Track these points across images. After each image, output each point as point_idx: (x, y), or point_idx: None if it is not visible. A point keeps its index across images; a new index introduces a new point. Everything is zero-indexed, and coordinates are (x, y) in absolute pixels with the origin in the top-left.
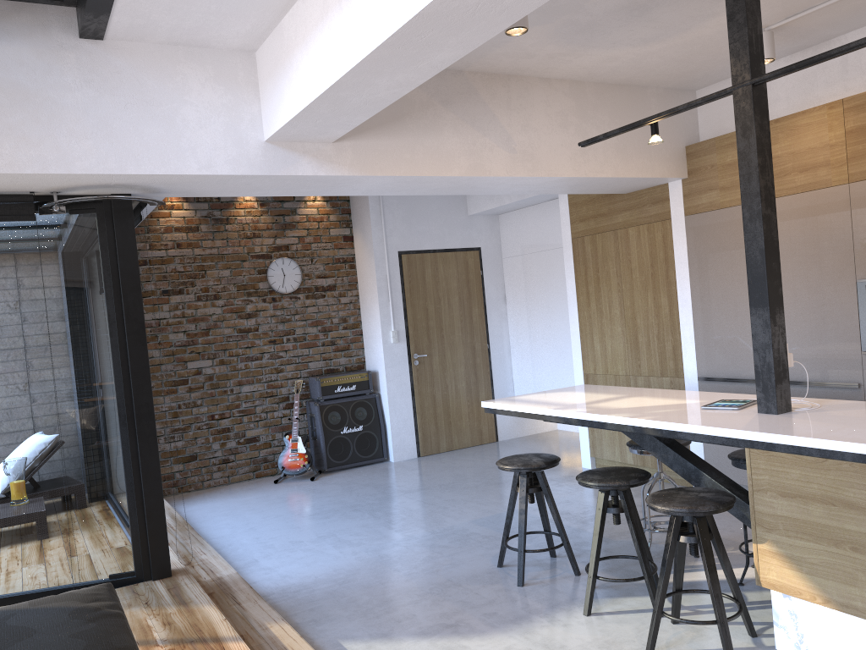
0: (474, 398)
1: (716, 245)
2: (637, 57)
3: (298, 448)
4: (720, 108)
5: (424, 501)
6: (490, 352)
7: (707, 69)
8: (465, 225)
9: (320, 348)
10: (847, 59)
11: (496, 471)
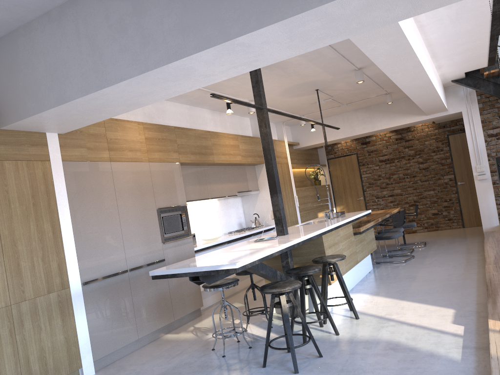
0: None
1: (88, 185)
2: None
3: None
4: None
5: None
6: None
7: None
8: None
9: None
10: None
11: None
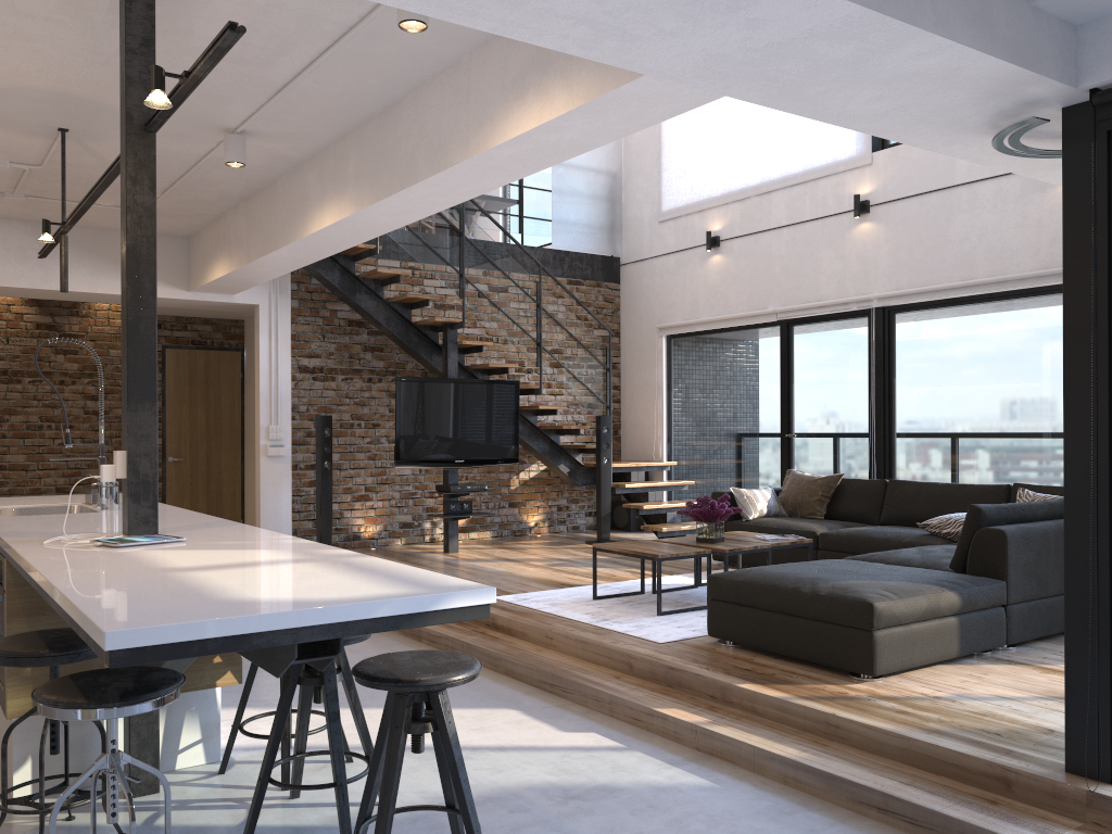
0: None
1: None
2: None
3: None
4: None
5: None
6: None
7: None
8: None
9: None
10: None
11: None
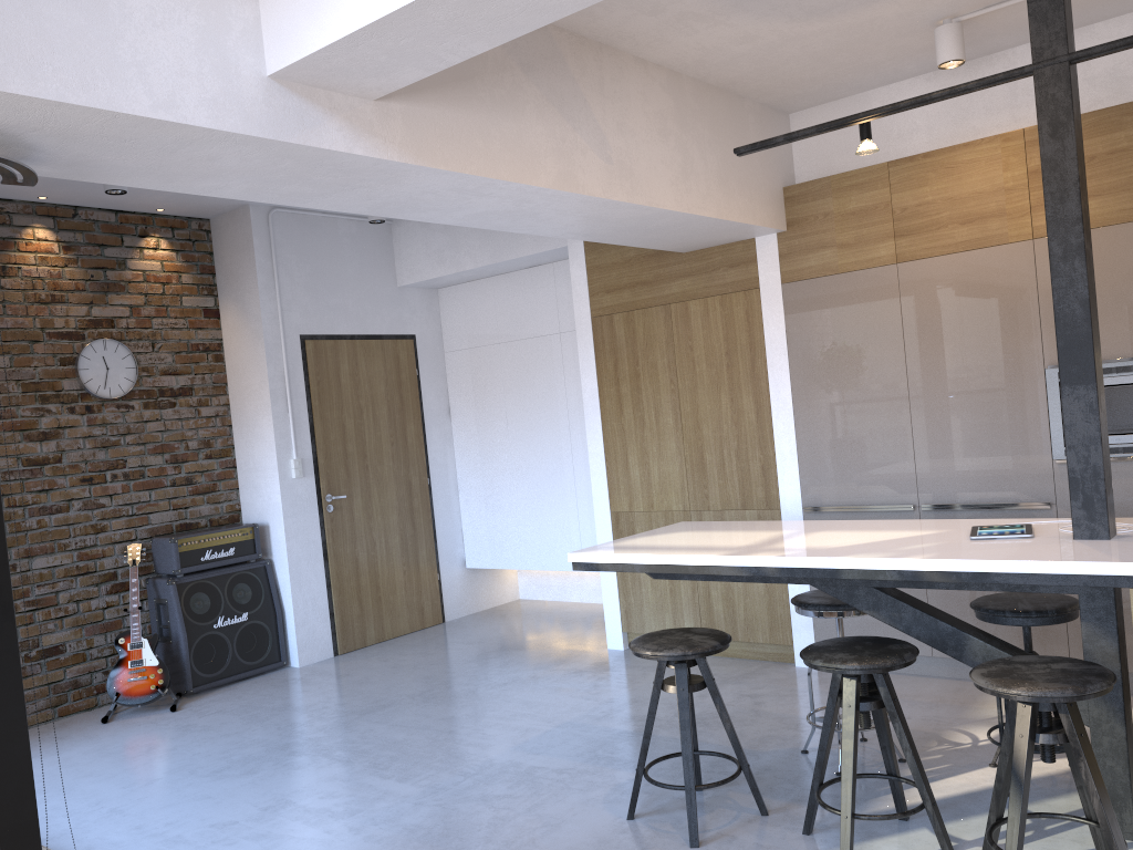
0: (411, 559)
1: (832, 324)
2: (776, 42)
3: (145, 659)
4: (828, 139)
5: (406, 724)
6: (431, 490)
7: (832, 79)
8: (394, 301)
9: (168, 489)
10: (1017, 80)
11: (482, 667)
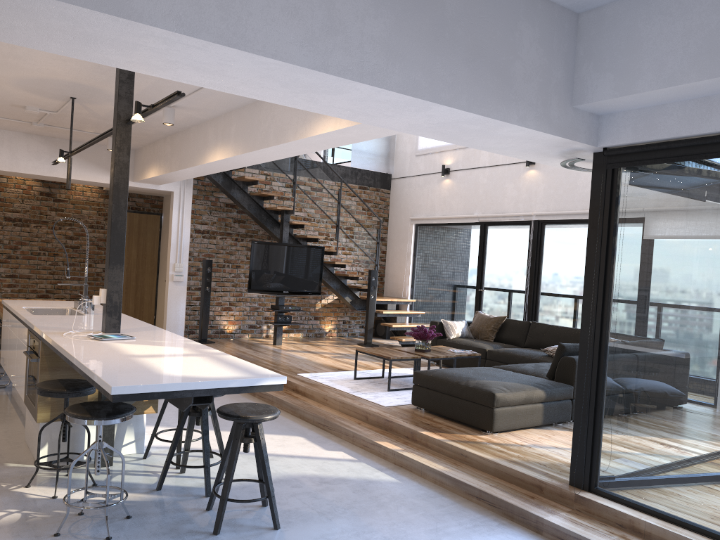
0: None
1: None
2: None
3: None
4: None
5: None
6: None
7: None
8: None
9: None
10: None
11: None
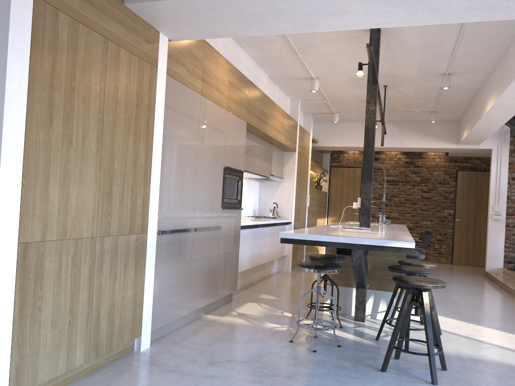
0: None
1: (180, 114)
2: None
3: None
4: None
5: None
6: None
7: None
8: None
9: None
10: None
11: None
